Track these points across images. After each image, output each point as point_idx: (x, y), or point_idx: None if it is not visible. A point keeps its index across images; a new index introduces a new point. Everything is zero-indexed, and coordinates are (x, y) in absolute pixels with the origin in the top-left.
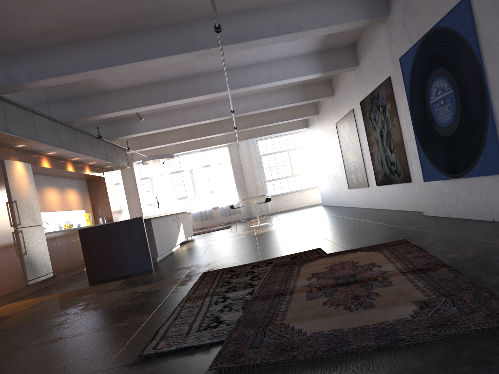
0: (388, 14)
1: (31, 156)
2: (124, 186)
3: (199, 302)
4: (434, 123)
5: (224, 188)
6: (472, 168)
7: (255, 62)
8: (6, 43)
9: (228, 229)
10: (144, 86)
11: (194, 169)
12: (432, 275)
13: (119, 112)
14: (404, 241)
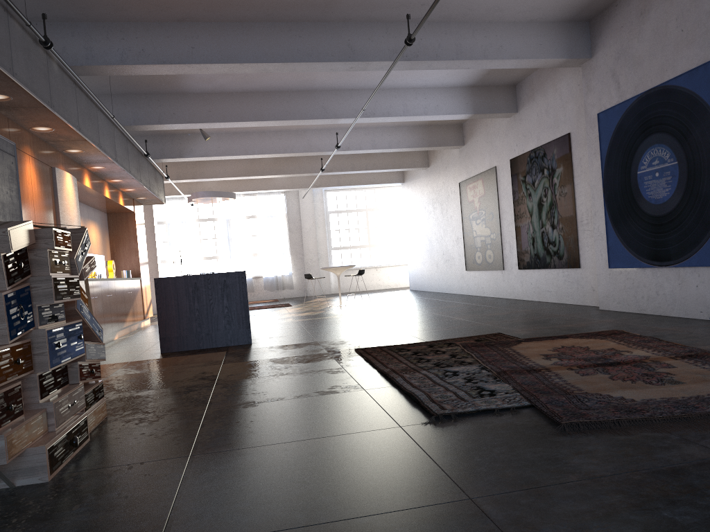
0: (590, 57)
1: (75, 168)
2: None
3: (418, 374)
4: (640, 199)
5: (273, 251)
6: (690, 257)
7: (389, 86)
8: (103, 7)
9: (292, 307)
10: (235, 95)
11: (232, 219)
12: None
13: (195, 124)
14: (620, 331)
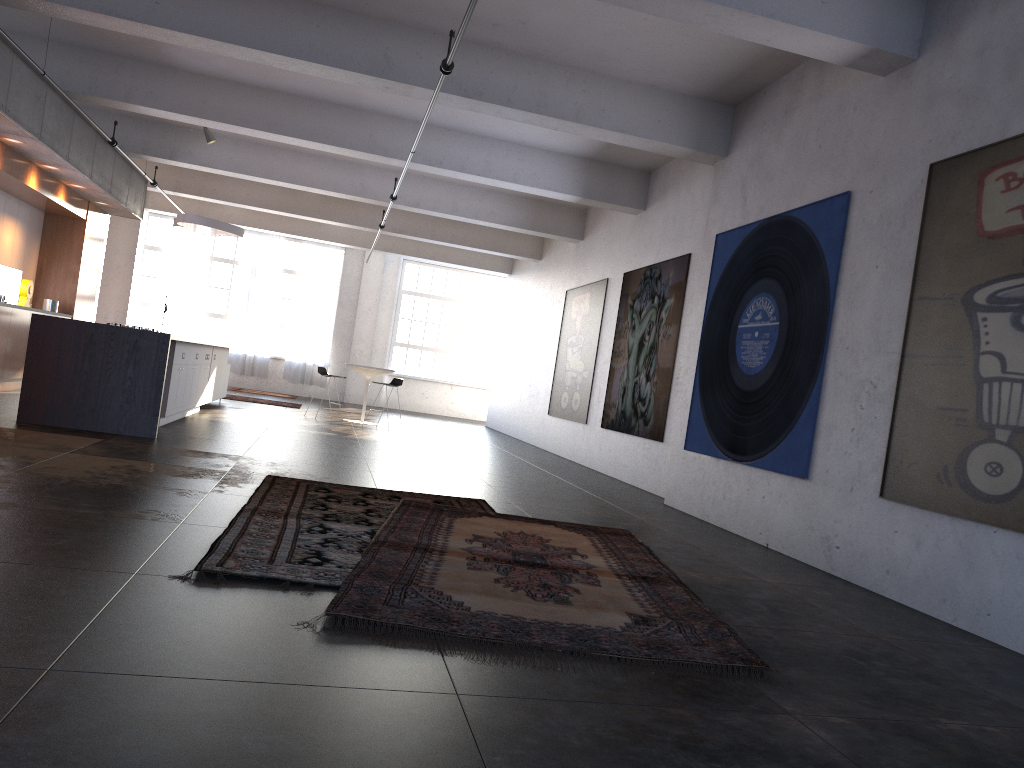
0: (725, 155)
1: None
2: (106, 248)
3: (277, 521)
4: (734, 363)
5: (308, 327)
6: (765, 455)
7: (471, 130)
8: None
9: (296, 410)
10: (247, 88)
11: (261, 269)
12: (659, 589)
13: (180, 115)
14: (627, 532)
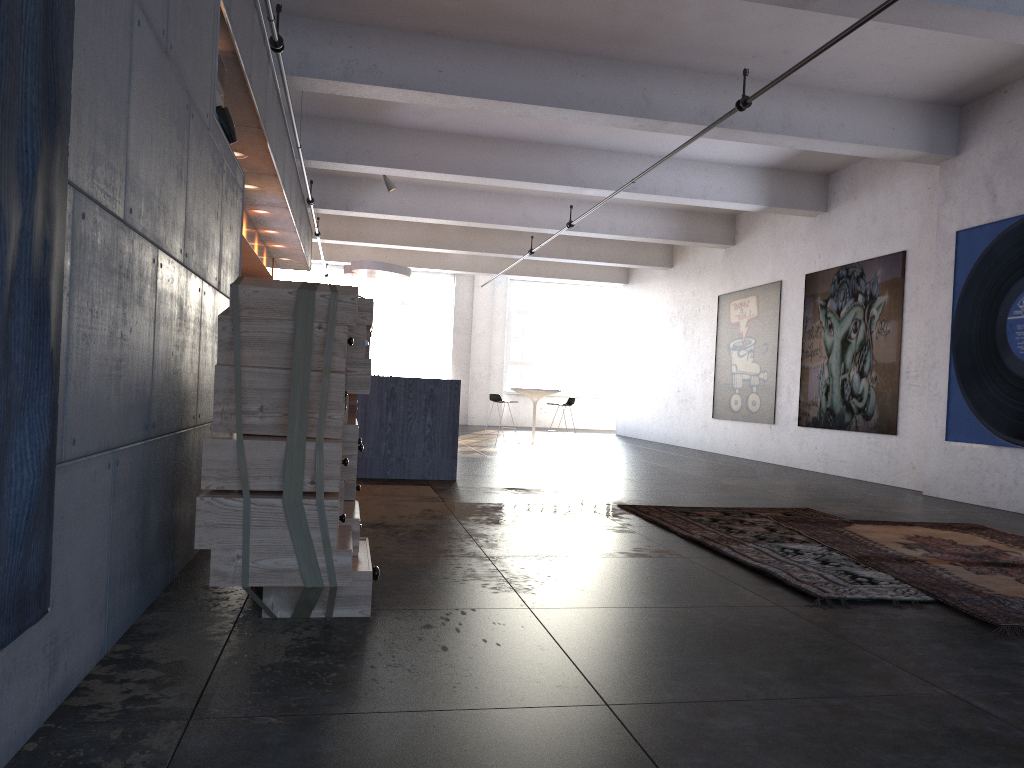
0: (956, 154)
1: None
2: None
3: (747, 547)
4: (1007, 353)
5: (427, 355)
6: None
7: (661, 153)
8: (338, 2)
9: (461, 437)
10: (454, 137)
11: (377, 303)
12: None
13: (394, 169)
14: (981, 526)
